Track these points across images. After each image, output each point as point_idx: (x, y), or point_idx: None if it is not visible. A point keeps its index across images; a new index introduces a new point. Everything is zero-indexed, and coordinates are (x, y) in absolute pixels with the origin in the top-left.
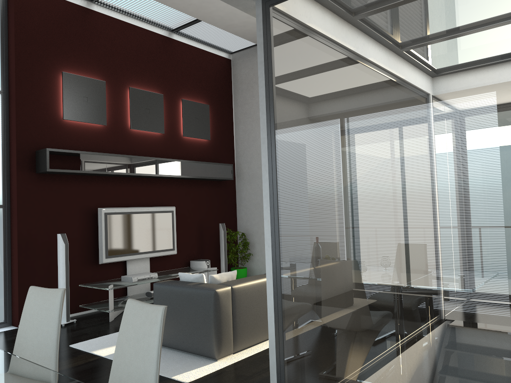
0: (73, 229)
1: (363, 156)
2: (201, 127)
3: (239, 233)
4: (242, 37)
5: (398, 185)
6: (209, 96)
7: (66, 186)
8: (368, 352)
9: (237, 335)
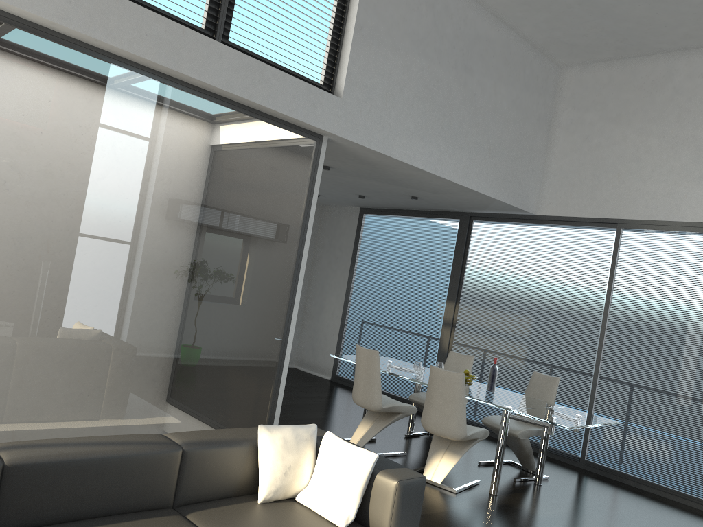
0: None
1: None
2: None
3: None
4: None
5: None
6: None
7: None
8: None
9: None
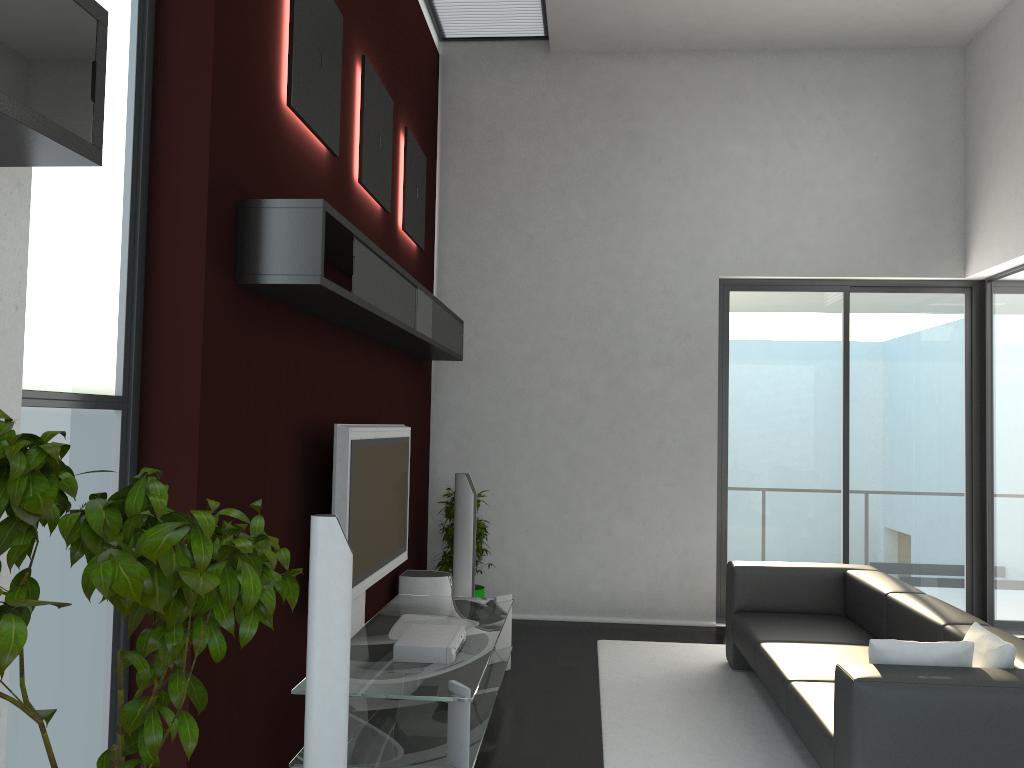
0: (277, 496)
1: None
2: (419, 214)
3: (434, 495)
4: (550, 10)
5: None
6: (421, 135)
7: (275, 343)
8: None
9: None
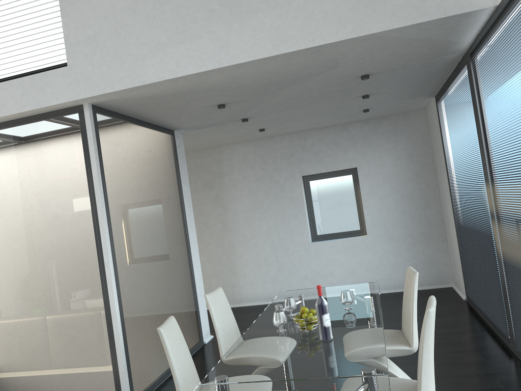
0: None
1: (142, 219)
2: None
3: None
4: None
5: (152, 234)
6: None
7: None
8: (154, 321)
9: None
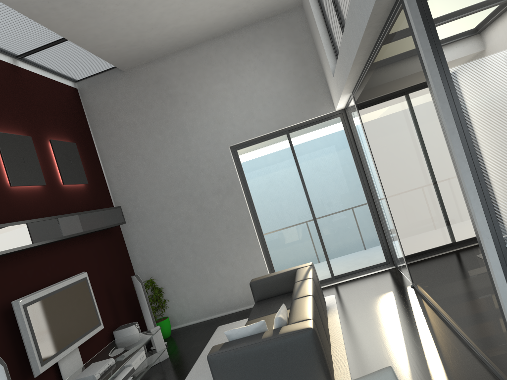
0: None
1: None
2: (77, 170)
3: None
4: (105, 59)
5: None
6: (71, 133)
7: None
8: None
9: (330, 370)
